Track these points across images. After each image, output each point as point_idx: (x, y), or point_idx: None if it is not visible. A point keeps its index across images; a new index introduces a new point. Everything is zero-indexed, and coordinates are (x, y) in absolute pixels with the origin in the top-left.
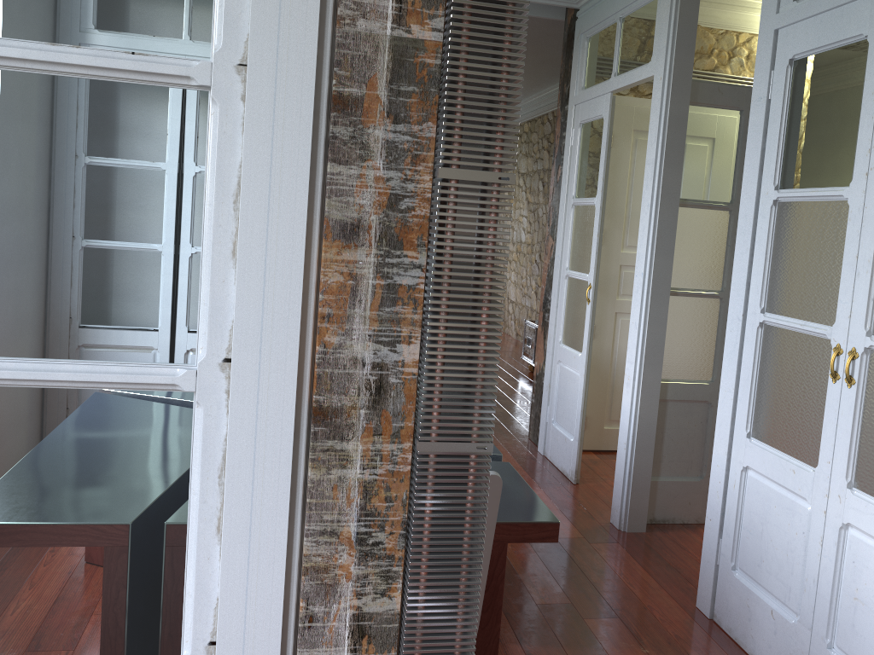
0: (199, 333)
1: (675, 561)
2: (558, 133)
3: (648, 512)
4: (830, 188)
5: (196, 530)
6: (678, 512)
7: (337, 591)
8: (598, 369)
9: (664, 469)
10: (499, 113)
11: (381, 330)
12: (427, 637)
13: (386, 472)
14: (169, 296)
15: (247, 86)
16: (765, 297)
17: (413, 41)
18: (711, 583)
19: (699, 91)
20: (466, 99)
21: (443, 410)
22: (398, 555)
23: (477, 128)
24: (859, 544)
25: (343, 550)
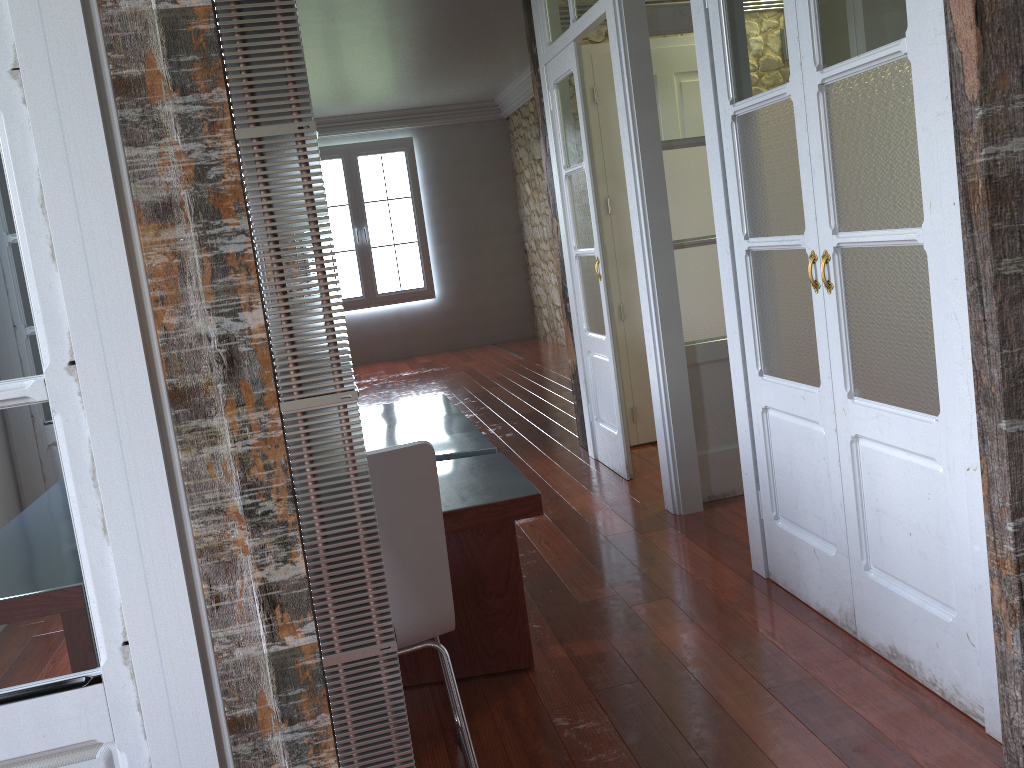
0: (40, 342)
1: (734, 532)
2: (538, 101)
3: (704, 489)
4: (775, 89)
5: (83, 536)
6: (738, 483)
7: (237, 567)
8: (637, 352)
9: (712, 439)
10: (283, 63)
11: (220, 302)
12: (336, 593)
13: (259, 441)
14: (0, 312)
15: (25, 88)
16: (745, 222)
17: (182, 10)
18: (760, 541)
19: (659, 19)
20: (250, 57)
21: (298, 367)
22: (291, 520)
23: (264, 83)
24: (869, 453)
25: (234, 525)
